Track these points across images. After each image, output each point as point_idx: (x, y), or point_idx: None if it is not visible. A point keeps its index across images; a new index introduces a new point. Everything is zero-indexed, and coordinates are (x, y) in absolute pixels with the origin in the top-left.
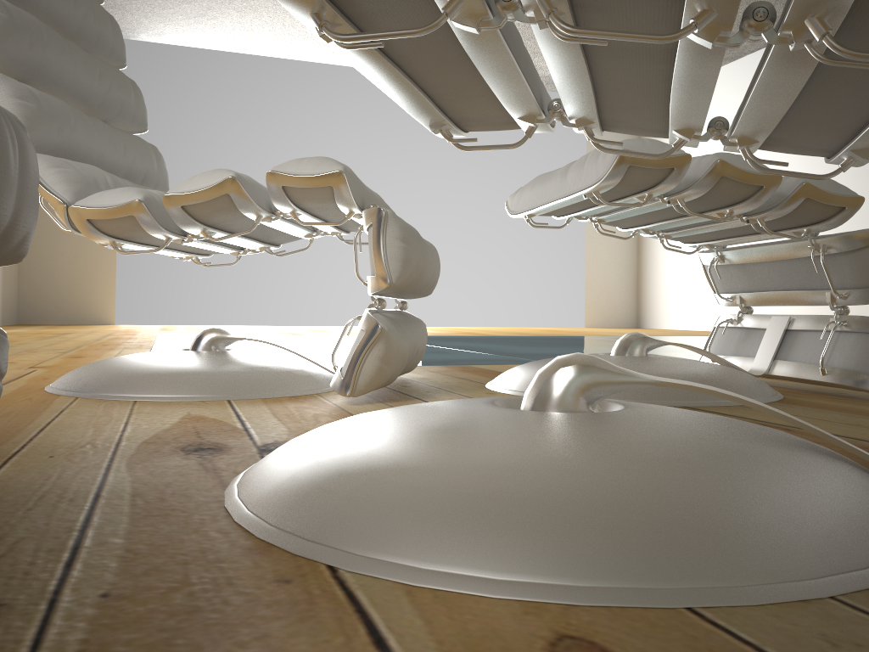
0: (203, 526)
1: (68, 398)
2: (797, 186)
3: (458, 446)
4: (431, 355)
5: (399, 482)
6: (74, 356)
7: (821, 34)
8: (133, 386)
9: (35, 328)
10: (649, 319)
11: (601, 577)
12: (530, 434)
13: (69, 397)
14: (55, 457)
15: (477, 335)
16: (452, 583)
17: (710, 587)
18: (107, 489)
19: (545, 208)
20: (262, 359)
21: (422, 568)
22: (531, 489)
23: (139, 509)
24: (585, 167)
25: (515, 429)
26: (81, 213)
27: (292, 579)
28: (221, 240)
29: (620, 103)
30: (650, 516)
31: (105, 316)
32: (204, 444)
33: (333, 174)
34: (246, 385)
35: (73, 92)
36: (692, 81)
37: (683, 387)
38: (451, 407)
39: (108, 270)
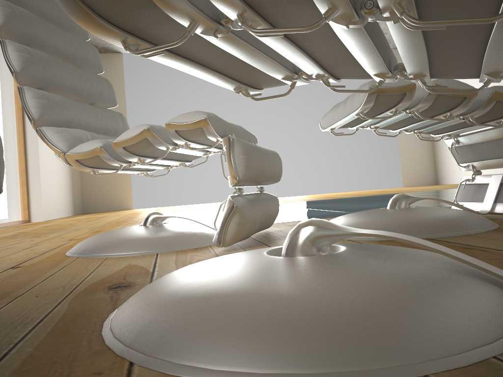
0: (82, 338)
1: (73, 258)
2: (489, 94)
3: (222, 283)
4: (295, 214)
5: (180, 309)
6: (96, 231)
7: (399, 13)
8: (107, 249)
9: (89, 215)
10: (443, 179)
11: (274, 367)
12: (268, 273)
13: (74, 257)
14: (39, 296)
15: (332, 198)
16: (189, 372)
17: (342, 372)
18: (50, 316)
19: (337, 124)
20: (180, 228)
21: (176, 363)
22: (249, 310)
23: (56, 328)
24: (354, 98)
25: (261, 270)
26: (71, 157)
27: (104, 372)
28: (149, 163)
29: (333, 63)
30: (315, 325)
31: (127, 205)
32: (123, 283)
33: (201, 120)
34: (168, 244)
35: (71, 90)
36: (358, 47)
37: (373, 235)
38: (240, 256)
39: (127, 179)
